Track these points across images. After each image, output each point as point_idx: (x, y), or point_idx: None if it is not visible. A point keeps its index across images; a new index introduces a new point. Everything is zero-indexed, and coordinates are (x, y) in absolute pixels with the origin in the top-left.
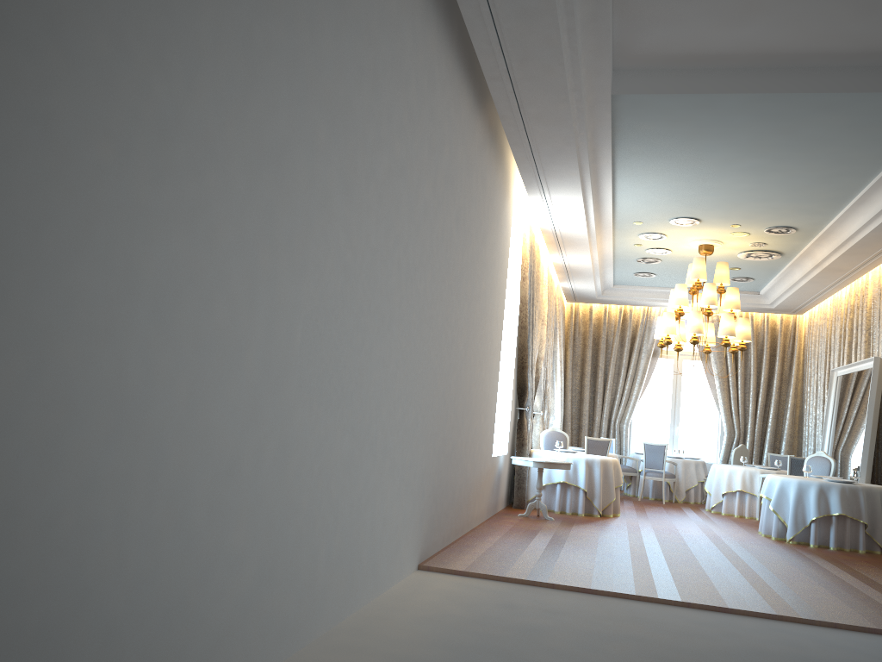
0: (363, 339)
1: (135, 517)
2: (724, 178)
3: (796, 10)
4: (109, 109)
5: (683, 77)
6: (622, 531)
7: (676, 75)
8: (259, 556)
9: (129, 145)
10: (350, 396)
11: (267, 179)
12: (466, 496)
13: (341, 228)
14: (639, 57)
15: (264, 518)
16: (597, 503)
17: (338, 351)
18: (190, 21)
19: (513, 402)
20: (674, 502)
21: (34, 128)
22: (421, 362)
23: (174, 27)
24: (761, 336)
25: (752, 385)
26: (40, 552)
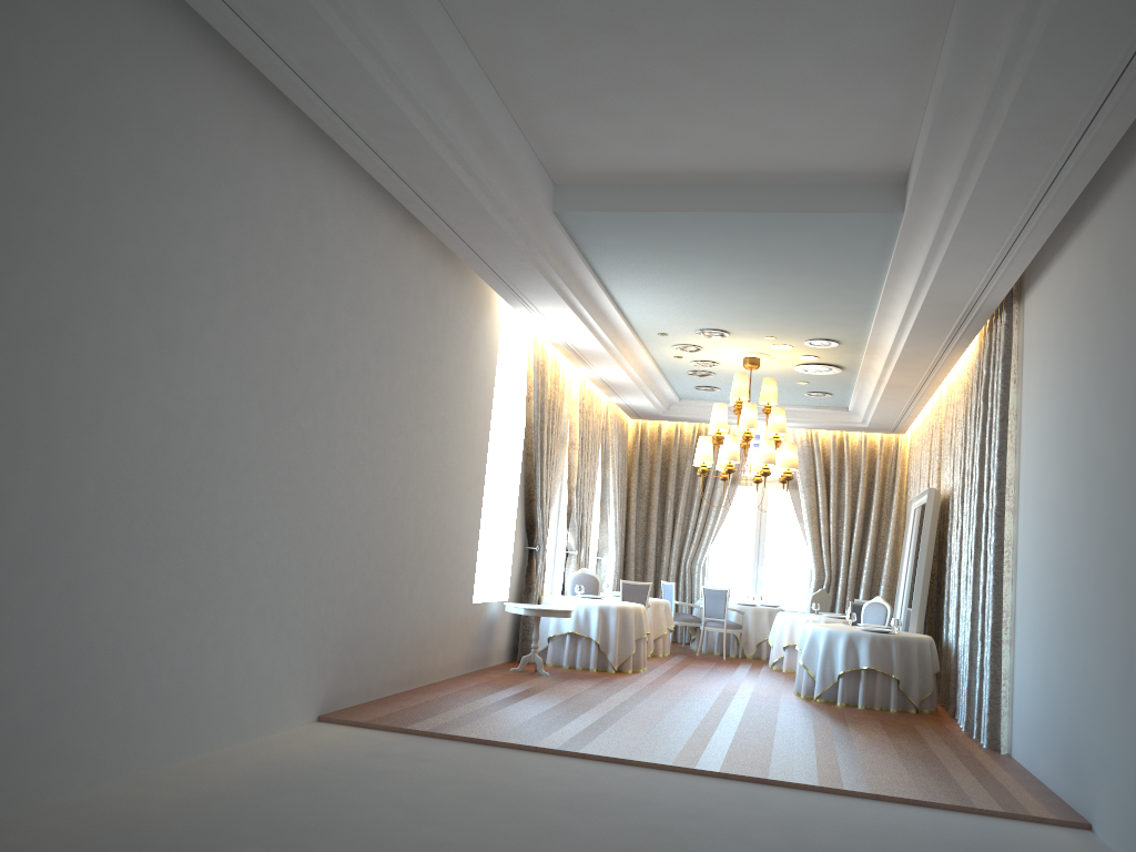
0: (200, 484)
1: None
2: (725, 291)
3: (705, 135)
4: None
5: (626, 193)
6: (619, 687)
7: (619, 191)
8: (38, 690)
9: None
10: (181, 541)
11: (37, 350)
12: (416, 645)
13: (157, 381)
14: (575, 173)
15: (44, 655)
16: (611, 657)
17: (157, 498)
18: None
19: (519, 540)
20: (741, 658)
21: None
22: (312, 502)
23: None
24: (859, 460)
25: (846, 518)
26: None
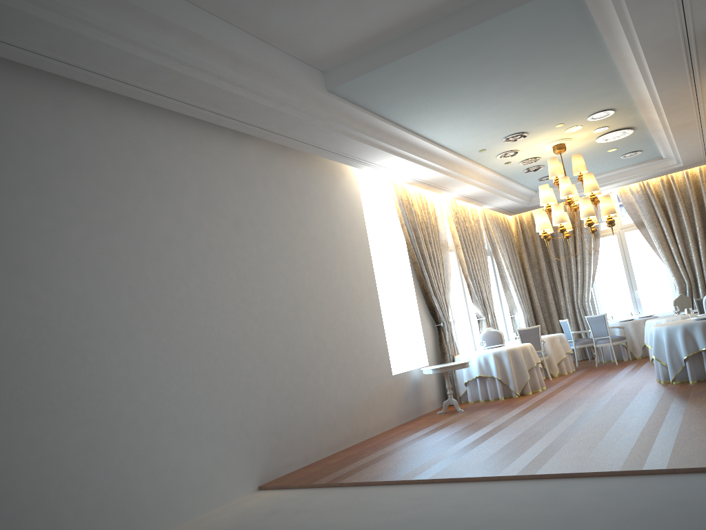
0: (84, 357)
1: None
2: (495, 102)
3: None
4: None
5: (370, 57)
6: (511, 409)
7: (365, 58)
8: None
9: None
10: (77, 400)
11: None
12: (344, 416)
13: (16, 298)
14: (328, 58)
15: None
16: (512, 386)
17: (42, 376)
18: None
19: (426, 322)
20: (632, 360)
21: None
22: (204, 344)
23: None
24: (687, 191)
25: (689, 237)
26: None
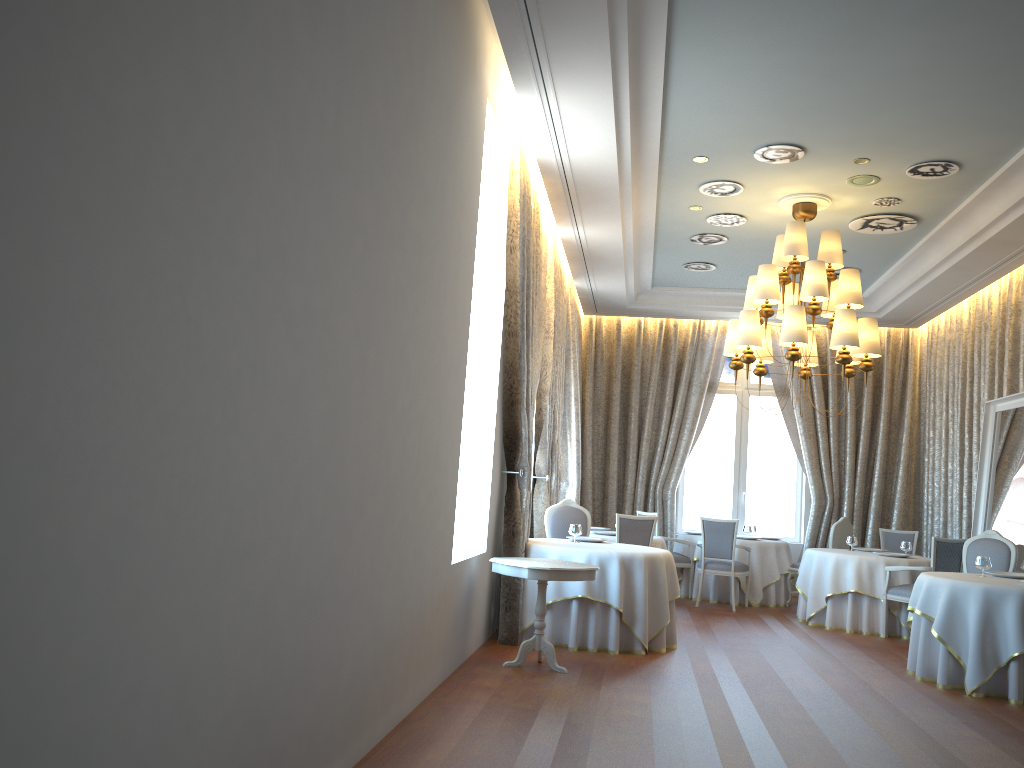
0: None
1: None
2: (872, 41)
3: None
4: None
5: None
6: (690, 693)
7: None
8: None
9: None
10: None
11: None
12: (380, 663)
13: None
14: None
15: None
16: (640, 631)
17: None
18: None
19: (497, 461)
20: (748, 607)
21: None
22: (146, 347)
23: None
24: None
25: (849, 430)
26: None
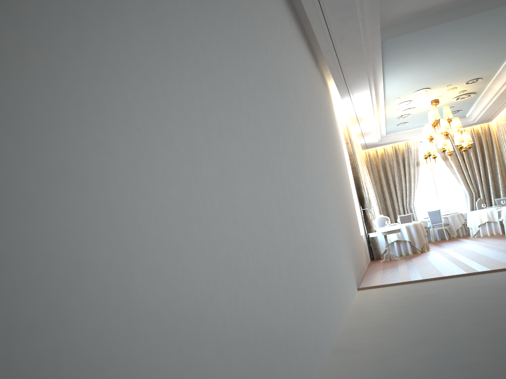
0: (321, 185)
1: (304, 264)
2: (440, 64)
3: None
4: (266, 115)
5: (414, 23)
6: (437, 254)
7: (410, 23)
8: (326, 281)
9: (271, 126)
10: (325, 211)
11: (290, 126)
12: (359, 255)
13: (306, 139)
14: (390, 20)
15: (323, 265)
16: (417, 246)
17: (318, 192)
18: (267, 74)
19: (359, 207)
20: (452, 238)
21: (260, 129)
22: (334, 192)
23: (265, 78)
24: (472, 139)
25: (475, 166)
26: (295, 276)
